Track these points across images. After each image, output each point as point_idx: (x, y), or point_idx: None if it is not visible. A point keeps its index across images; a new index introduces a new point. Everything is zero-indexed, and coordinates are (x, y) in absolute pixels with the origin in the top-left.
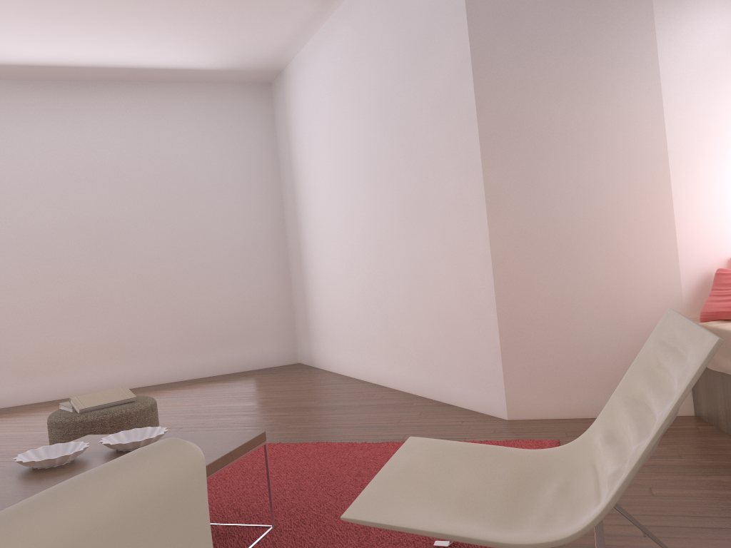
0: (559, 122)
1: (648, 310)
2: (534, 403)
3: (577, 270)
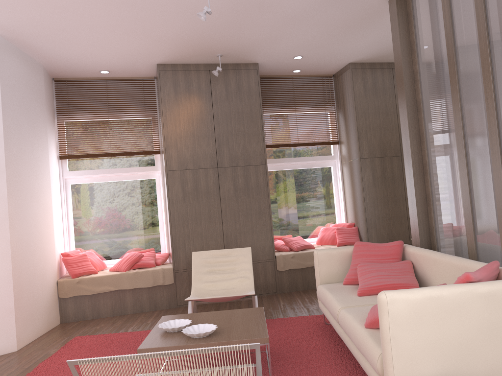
0: (29, 183)
1: (50, 277)
2: (25, 336)
3: (35, 259)
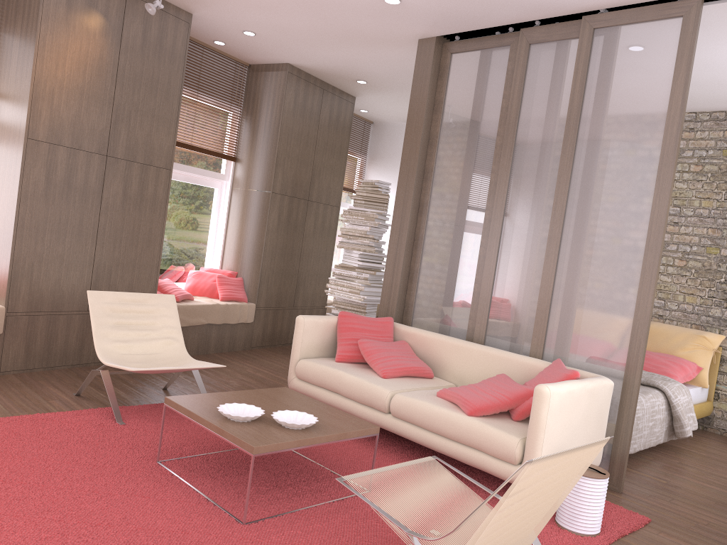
0: None
1: None
2: None
3: None
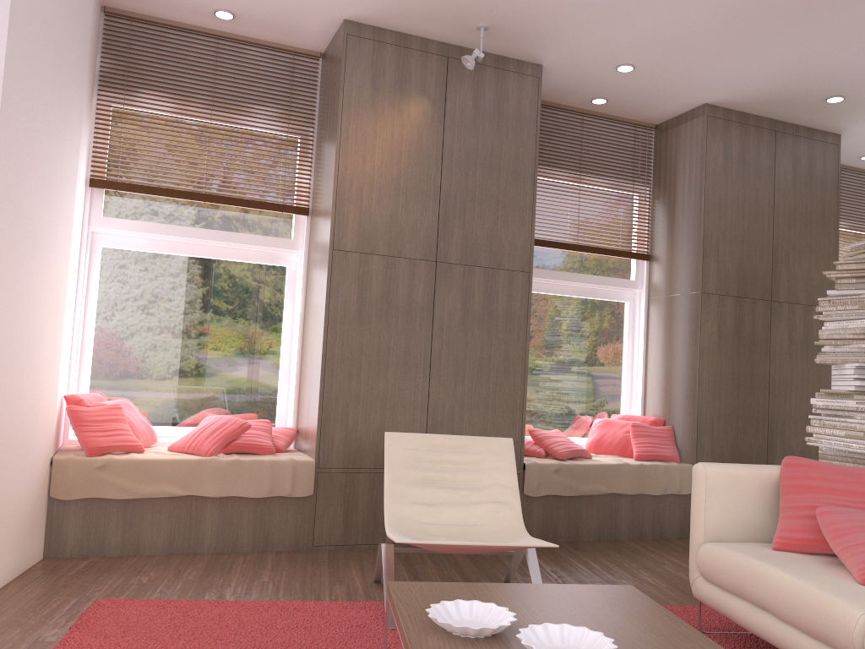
0: (34, 216)
1: (41, 448)
2: None
3: (18, 400)
